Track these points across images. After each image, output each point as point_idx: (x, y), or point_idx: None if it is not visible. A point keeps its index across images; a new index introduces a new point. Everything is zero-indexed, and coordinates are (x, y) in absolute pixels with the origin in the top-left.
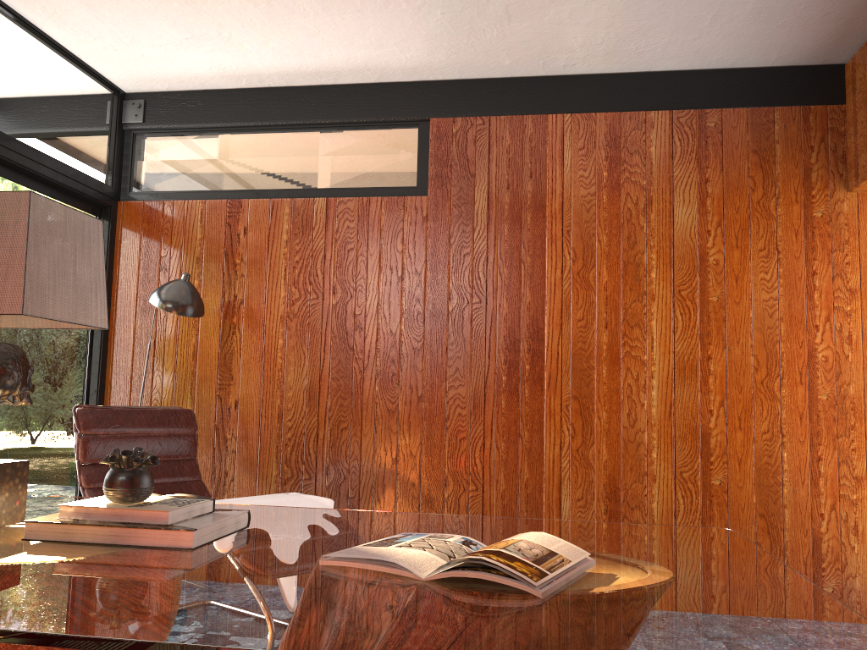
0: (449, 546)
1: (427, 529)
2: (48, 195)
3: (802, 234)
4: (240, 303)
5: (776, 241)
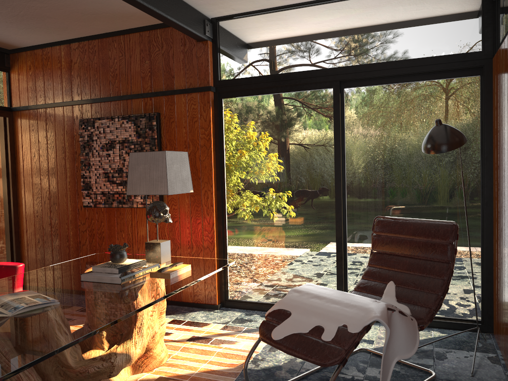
0: (13, 304)
1: (80, 308)
2: (419, 81)
3: None
4: None
5: None
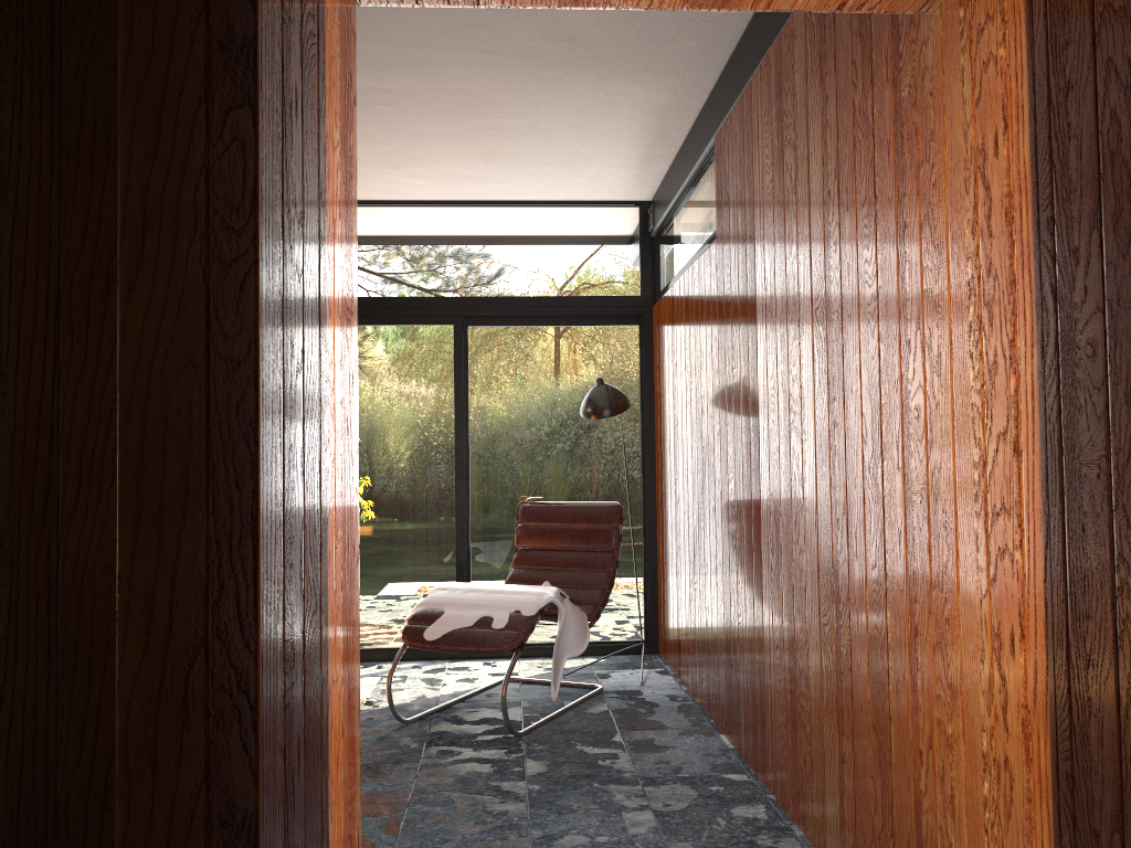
0: None
1: None
2: (568, 325)
3: (892, 146)
4: (676, 393)
5: (874, 177)
